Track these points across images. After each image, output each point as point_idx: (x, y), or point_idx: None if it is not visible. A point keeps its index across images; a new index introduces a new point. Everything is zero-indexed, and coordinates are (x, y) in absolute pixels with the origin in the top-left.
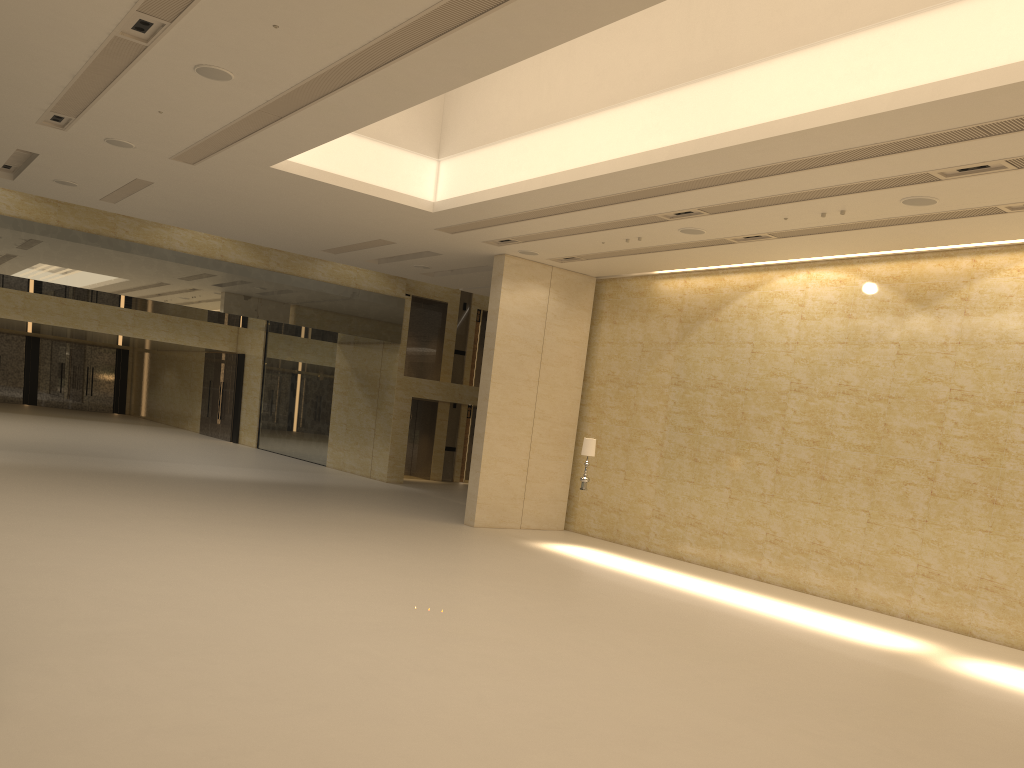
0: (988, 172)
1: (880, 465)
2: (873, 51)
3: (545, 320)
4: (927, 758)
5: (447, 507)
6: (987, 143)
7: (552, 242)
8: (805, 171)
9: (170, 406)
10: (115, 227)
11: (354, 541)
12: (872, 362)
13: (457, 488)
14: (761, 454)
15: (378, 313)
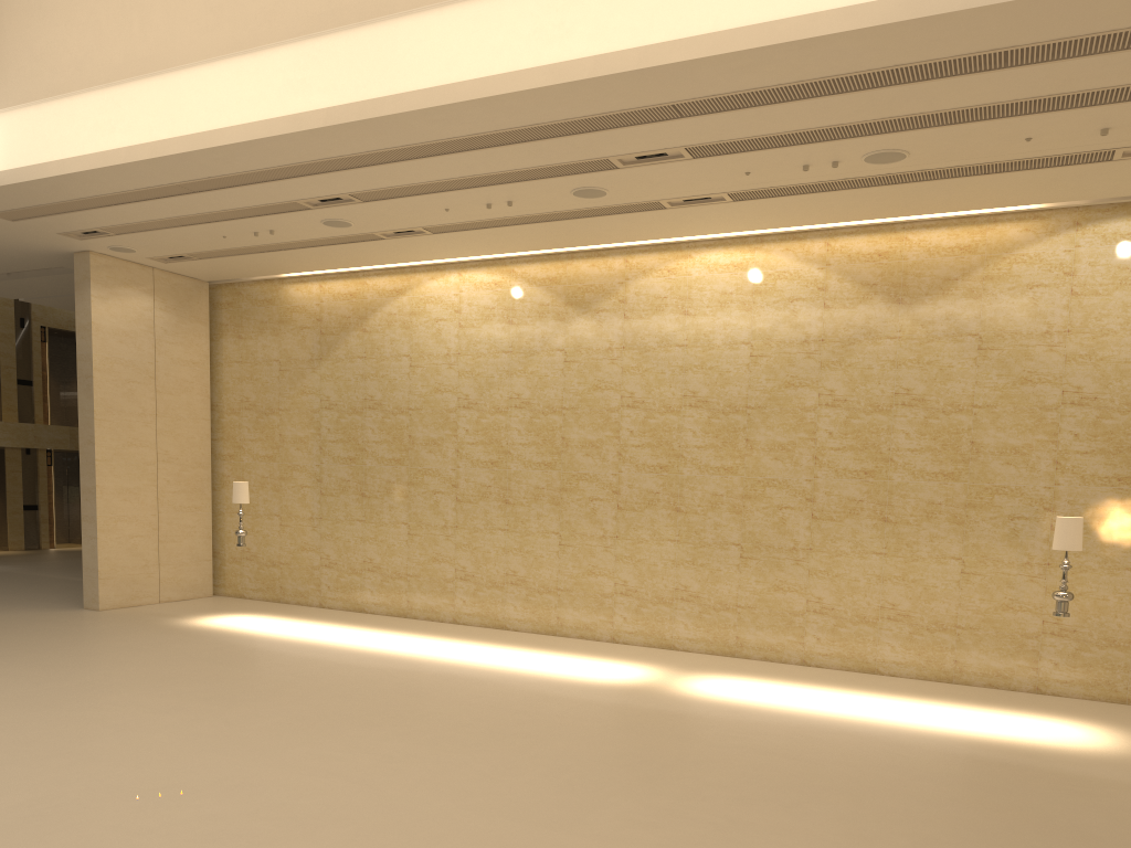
0: (665, 161)
1: (564, 482)
2: (564, 6)
3: (154, 336)
4: (760, 820)
5: (50, 587)
6: (675, 126)
7: (157, 235)
8: (483, 150)
9: None
10: None
11: None
12: (541, 372)
13: (51, 557)
14: (437, 481)
15: None
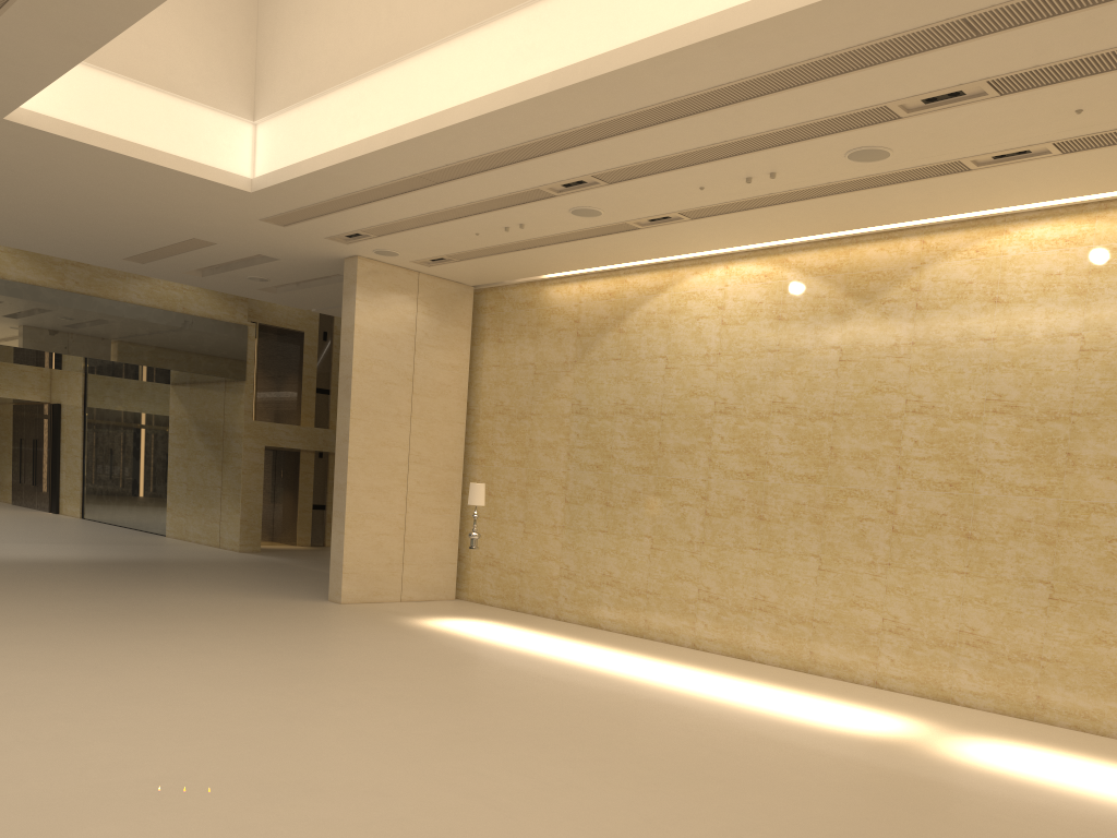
0: (962, 103)
1: (829, 498)
2: None
3: (414, 339)
4: None
5: (311, 579)
6: (971, 50)
7: (414, 235)
8: (730, 107)
9: None
10: None
11: (168, 637)
12: (810, 372)
13: (329, 554)
14: (686, 493)
15: (214, 344)
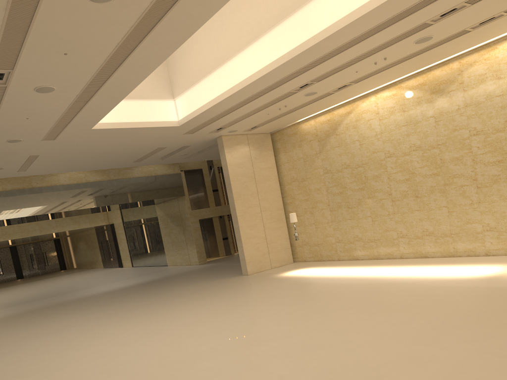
0: (457, 12)
1: (445, 181)
2: None
3: (251, 161)
4: None
5: (232, 268)
6: None
7: (243, 122)
8: (360, 43)
9: (86, 259)
10: (31, 182)
11: (190, 302)
12: (423, 130)
13: (234, 257)
14: (381, 194)
15: (170, 184)
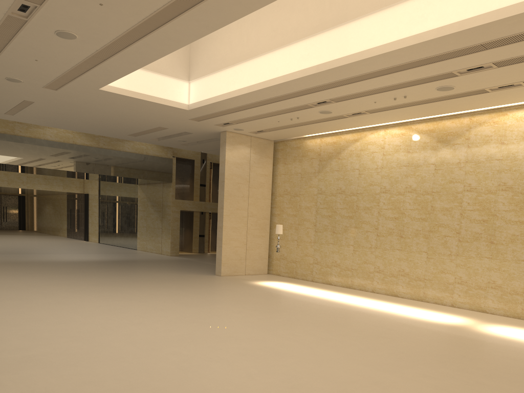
0: (483, 70)
1: (431, 227)
2: (424, 7)
3: (249, 164)
4: (493, 384)
5: (204, 266)
6: (484, 54)
7: (251, 123)
8: (388, 75)
9: (50, 224)
10: (14, 129)
11: (160, 289)
12: (422, 175)
13: (207, 256)
14: (368, 226)
15: (159, 167)
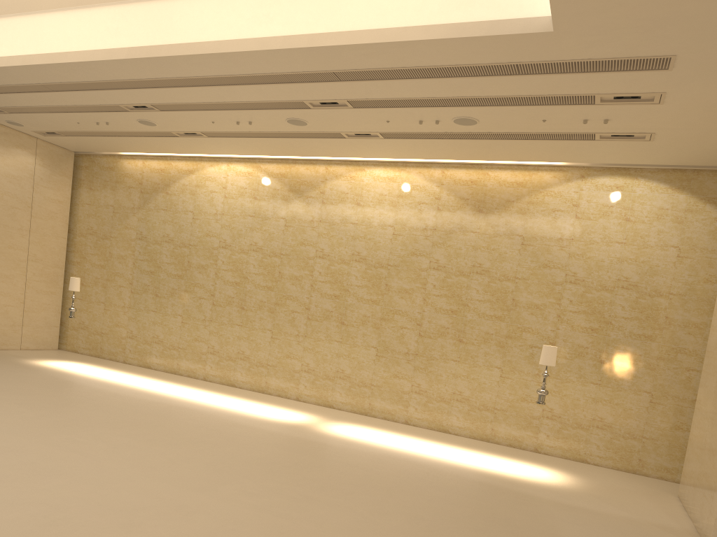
0: (337, 107)
1: (278, 299)
2: (270, 4)
3: (33, 181)
4: (323, 498)
5: None
6: (338, 86)
7: (35, 117)
8: (226, 86)
9: None
10: None
11: None
12: (270, 230)
13: None
14: (202, 291)
15: None
